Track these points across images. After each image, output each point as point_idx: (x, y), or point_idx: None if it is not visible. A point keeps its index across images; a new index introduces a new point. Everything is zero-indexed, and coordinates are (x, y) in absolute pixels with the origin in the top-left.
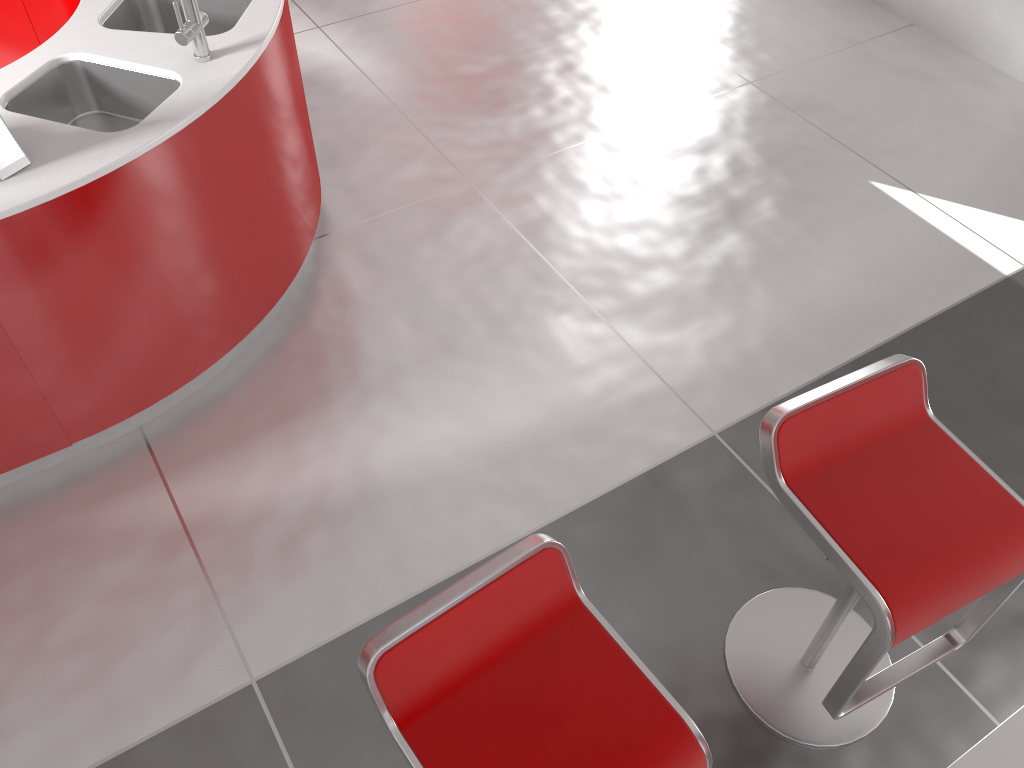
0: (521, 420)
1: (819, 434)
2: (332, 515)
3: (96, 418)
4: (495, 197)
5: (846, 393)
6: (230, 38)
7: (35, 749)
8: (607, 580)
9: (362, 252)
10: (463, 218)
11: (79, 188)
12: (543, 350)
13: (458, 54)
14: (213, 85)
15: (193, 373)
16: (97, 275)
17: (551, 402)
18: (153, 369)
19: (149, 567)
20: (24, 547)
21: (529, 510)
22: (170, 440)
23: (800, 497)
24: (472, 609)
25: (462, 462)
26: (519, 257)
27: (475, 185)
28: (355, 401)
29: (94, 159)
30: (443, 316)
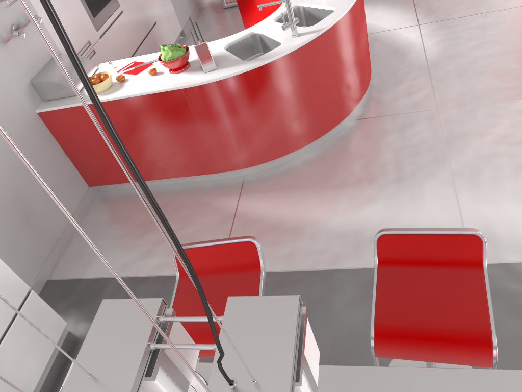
0: (379, 222)
1: (404, 250)
2: (281, 229)
3: (226, 166)
4: (444, 118)
5: (424, 235)
6: (310, 28)
7: (157, 262)
8: (365, 302)
9: (365, 130)
10: (421, 125)
11: (224, 79)
12: (413, 195)
13: (479, 43)
14: (289, 47)
15: (266, 160)
16: (229, 112)
17: (399, 219)
18: (249, 153)
19: (217, 222)
20: (191, 202)
21: (354, 259)
22: (250, 183)
23: (378, 274)
24: (214, 250)
25: (342, 229)
26: (434, 149)
27: (439, 110)
28: (319, 190)
29: (233, 69)
30: (379, 166)
